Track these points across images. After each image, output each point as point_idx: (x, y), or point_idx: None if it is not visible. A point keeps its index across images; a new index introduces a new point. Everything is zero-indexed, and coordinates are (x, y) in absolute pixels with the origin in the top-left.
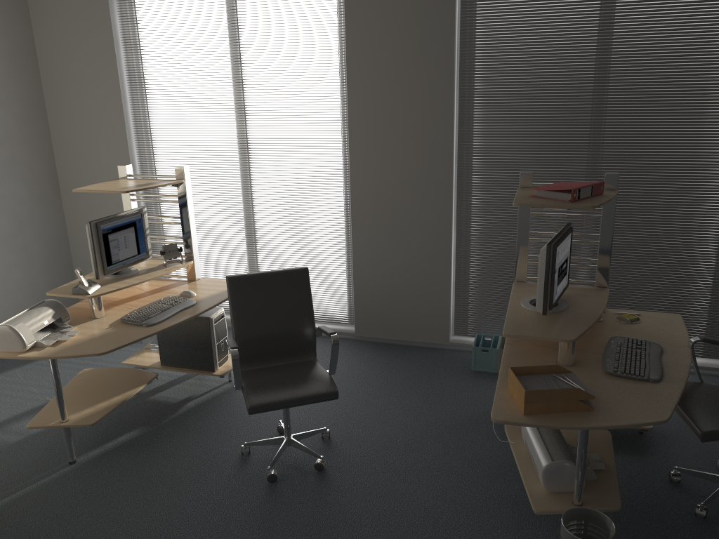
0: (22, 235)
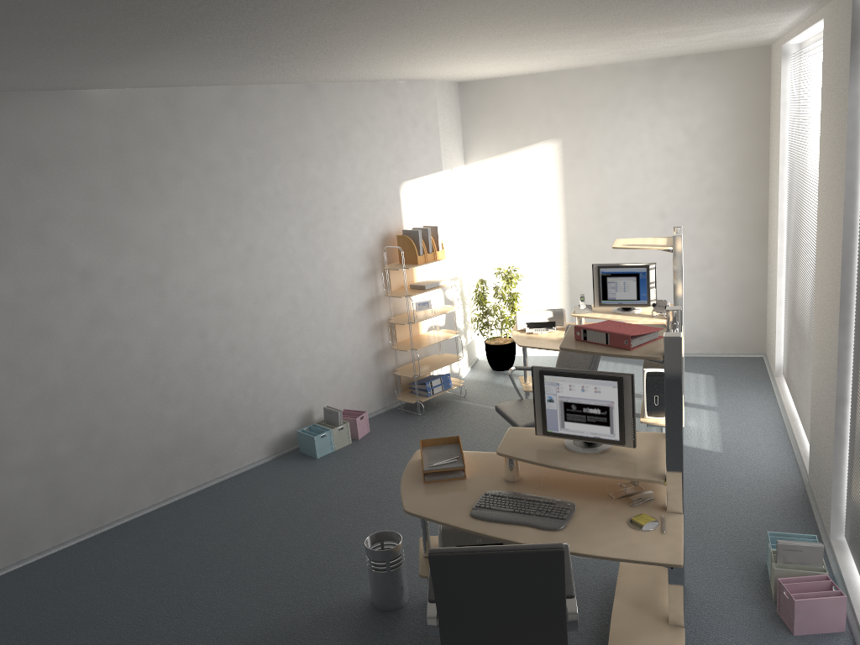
0: (711, 270)
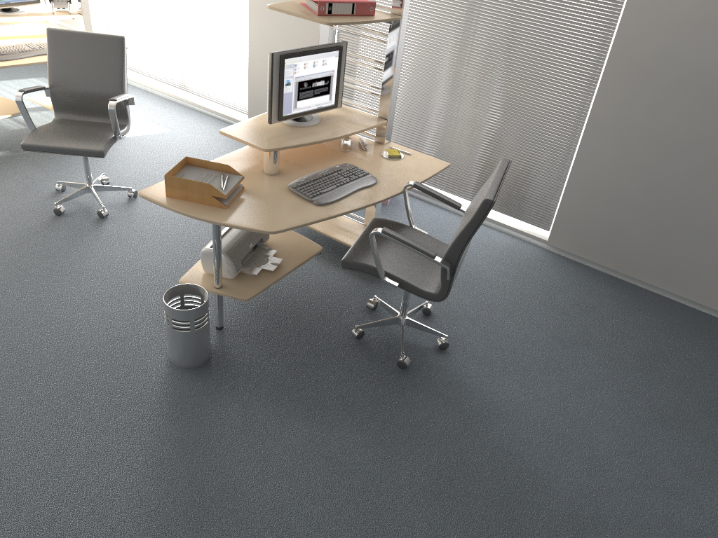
0: None
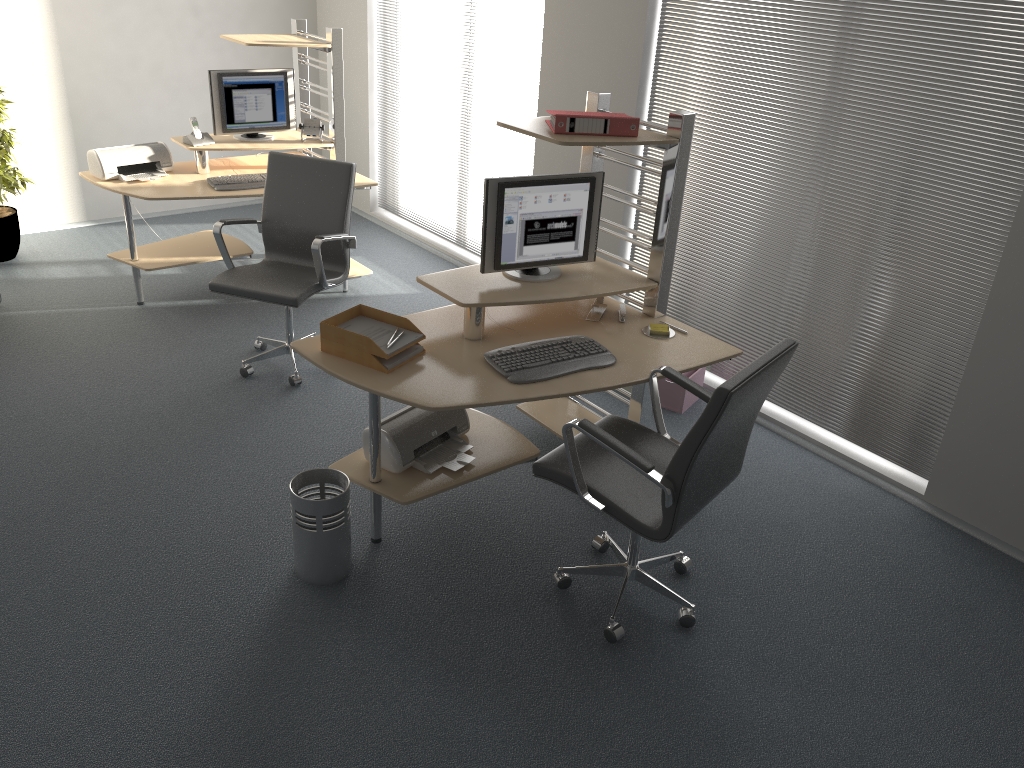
0: None
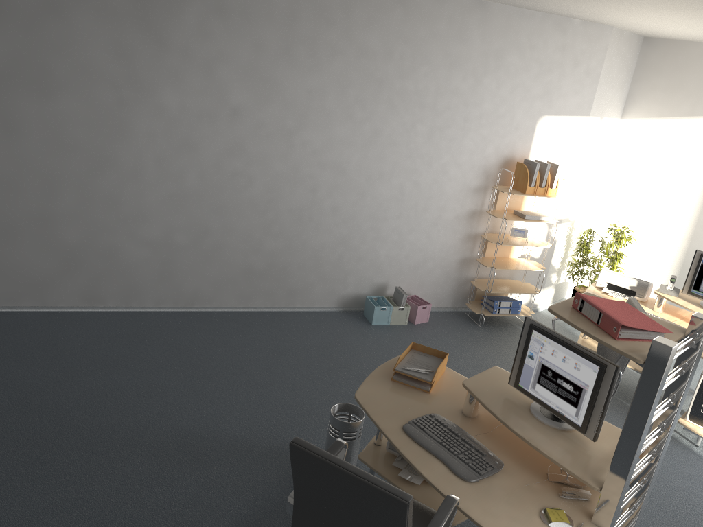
0: None
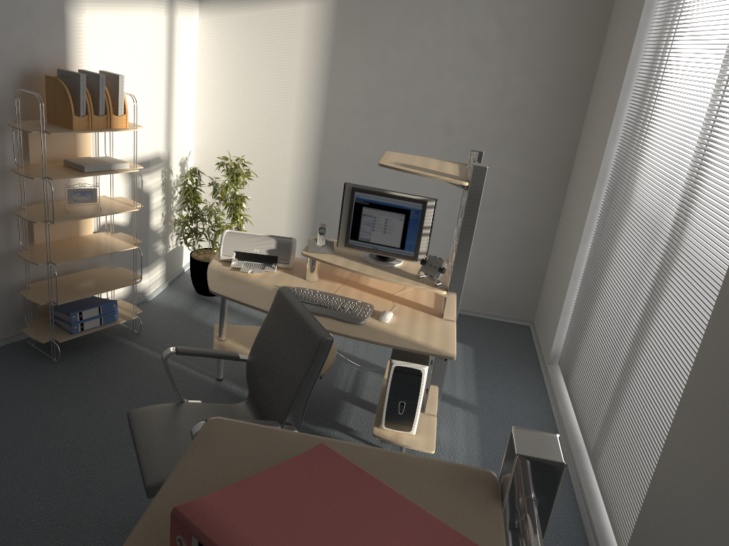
0: (493, 212)
